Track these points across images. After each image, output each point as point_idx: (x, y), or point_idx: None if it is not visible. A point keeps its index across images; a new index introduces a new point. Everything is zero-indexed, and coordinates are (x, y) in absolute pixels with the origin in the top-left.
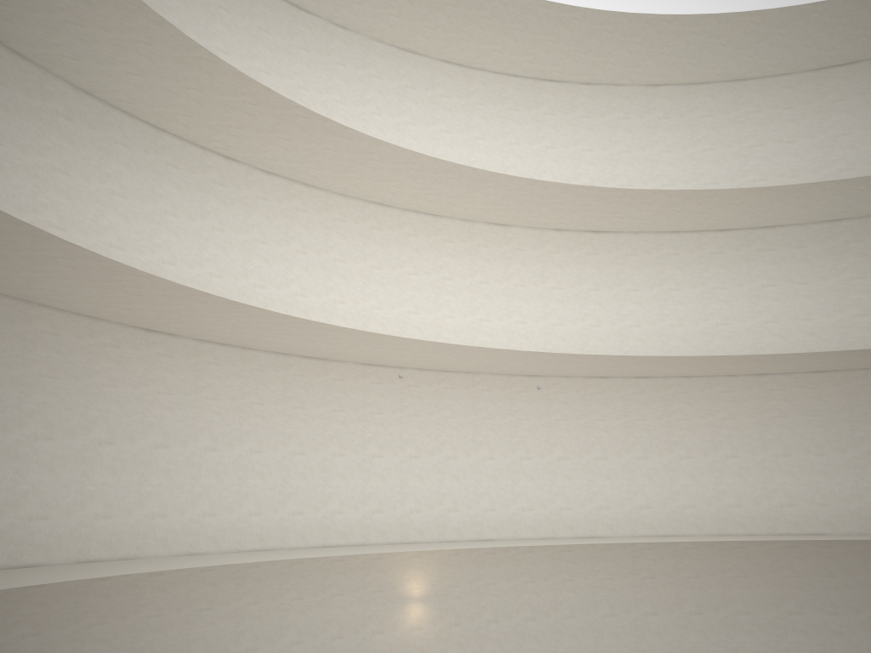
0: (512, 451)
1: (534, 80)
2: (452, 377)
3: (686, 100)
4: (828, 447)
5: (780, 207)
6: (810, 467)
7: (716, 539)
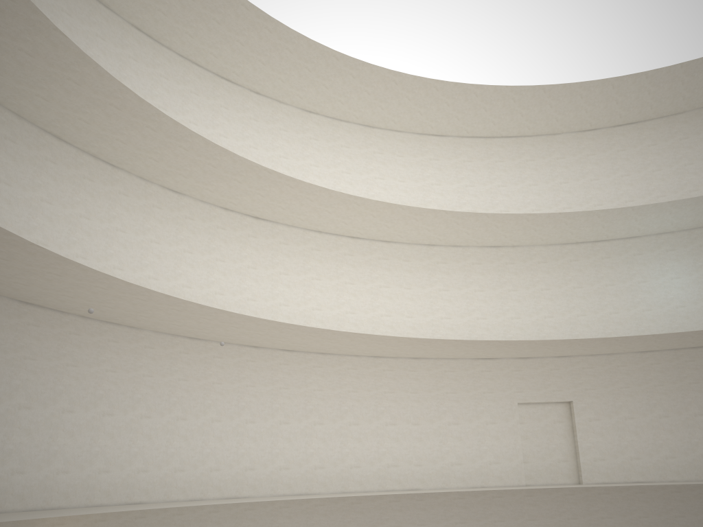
0: (169, 410)
1: (213, 74)
2: (115, 330)
3: (331, 130)
4: (422, 418)
5: (401, 225)
6: (409, 434)
7: (352, 495)
